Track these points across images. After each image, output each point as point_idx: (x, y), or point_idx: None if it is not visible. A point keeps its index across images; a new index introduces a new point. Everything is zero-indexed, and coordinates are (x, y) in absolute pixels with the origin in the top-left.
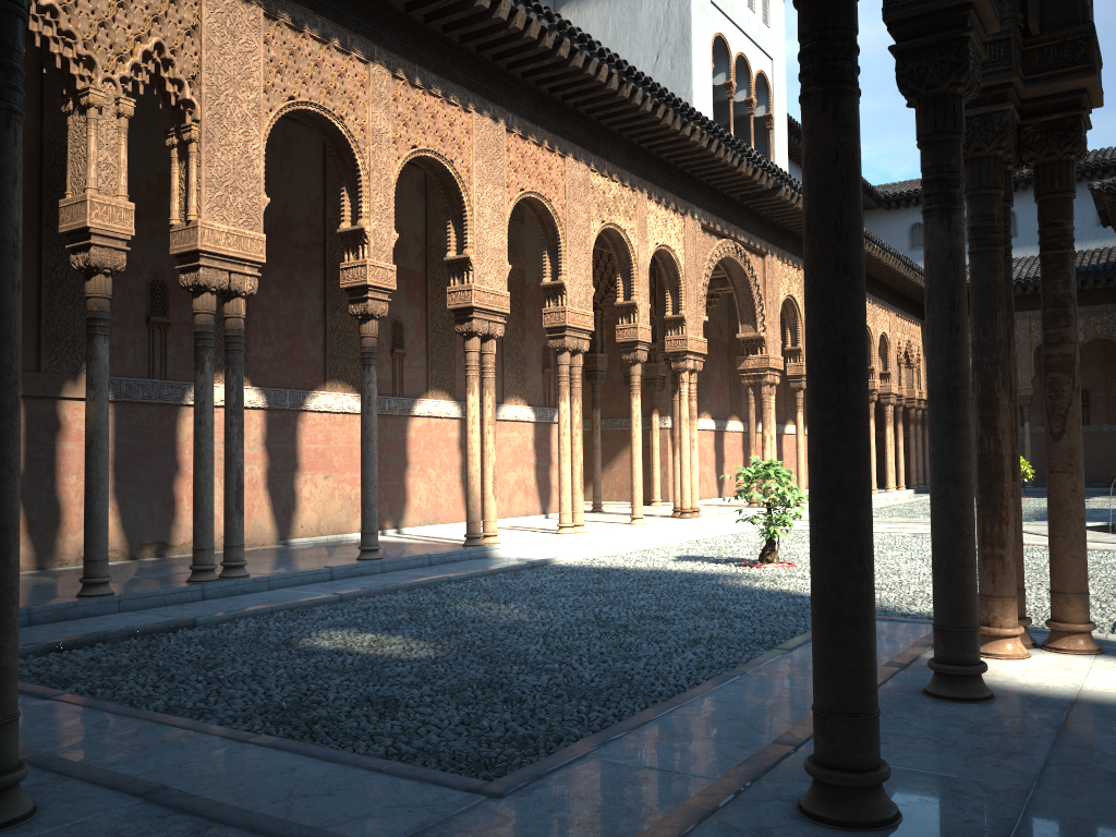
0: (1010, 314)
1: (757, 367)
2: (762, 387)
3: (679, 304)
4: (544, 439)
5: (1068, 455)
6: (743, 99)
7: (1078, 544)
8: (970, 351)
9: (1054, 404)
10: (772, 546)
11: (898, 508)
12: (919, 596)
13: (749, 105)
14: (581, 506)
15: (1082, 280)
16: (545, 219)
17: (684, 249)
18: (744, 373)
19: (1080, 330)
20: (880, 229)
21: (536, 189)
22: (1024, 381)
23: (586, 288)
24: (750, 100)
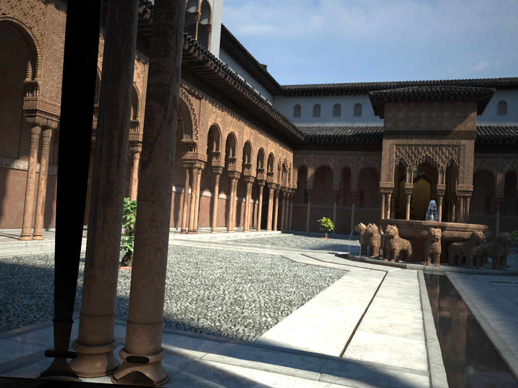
0: (126, 44)
1: (191, 158)
2: (193, 169)
3: (137, 114)
4: (50, 184)
5: (152, 183)
6: (194, 11)
7: (151, 274)
8: (314, 167)
9: (146, 133)
10: (129, 255)
11: (263, 239)
12: (178, 296)
13: (196, 15)
14: (40, 223)
15: (364, 139)
16: (29, 40)
17: (143, 83)
18: (185, 161)
19: (361, 162)
20: (281, 105)
21: (18, 17)
22: (336, 184)
23: (58, 89)
24: (197, 12)
